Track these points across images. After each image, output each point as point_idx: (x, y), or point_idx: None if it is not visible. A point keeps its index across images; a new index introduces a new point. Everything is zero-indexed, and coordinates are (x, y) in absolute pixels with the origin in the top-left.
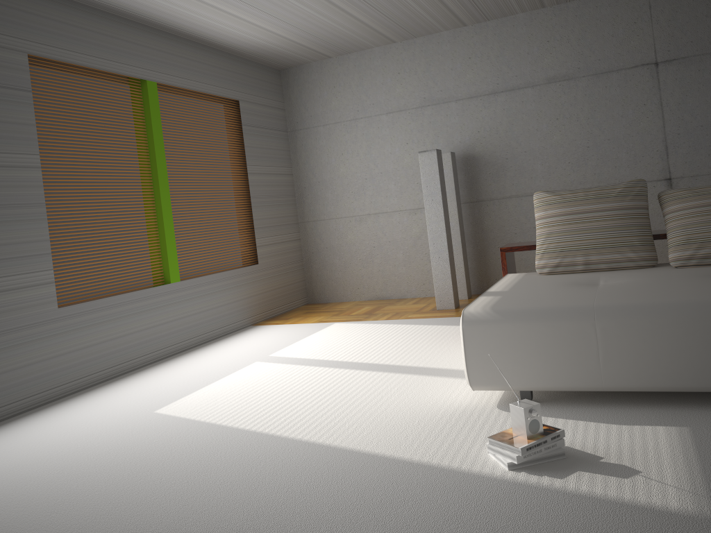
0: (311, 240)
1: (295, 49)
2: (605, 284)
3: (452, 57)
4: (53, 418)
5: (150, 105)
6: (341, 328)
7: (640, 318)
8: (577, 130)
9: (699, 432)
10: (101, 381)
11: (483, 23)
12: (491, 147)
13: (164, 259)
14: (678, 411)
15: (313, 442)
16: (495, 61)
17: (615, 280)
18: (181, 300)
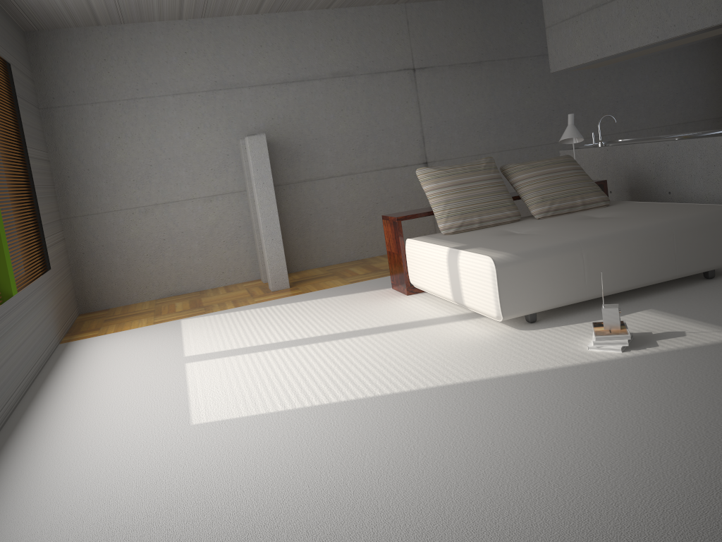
0: (80, 238)
1: (76, 10)
2: (526, 232)
3: (243, 43)
4: (45, 475)
5: None
6: (205, 321)
7: (607, 245)
8: (358, 121)
9: (661, 309)
10: None
11: (273, 14)
12: (285, 134)
13: (1, 266)
14: (626, 304)
15: (446, 385)
16: (285, 52)
17: (522, 229)
18: (22, 318)
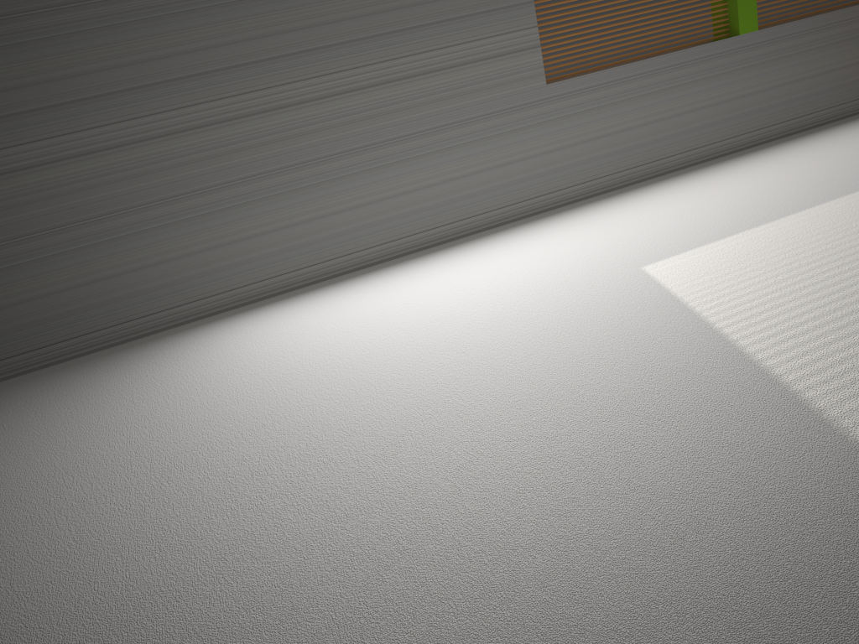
0: None
1: None
2: None
3: None
4: (523, 244)
5: None
6: None
7: None
8: None
9: None
10: (612, 188)
11: None
12: None
13: None
14: None
15: None
16: None
17: None
18: (757, 64)
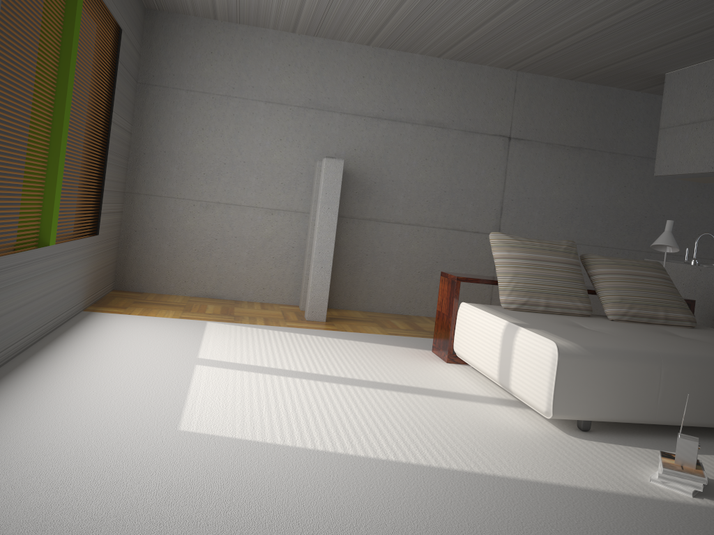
0: (137, 216)
1: None
2: (596, 329)
3: (347, 70)
4: (6, 436)
5: (77, 3)
6: (230, 330)
7: (692, 367)
8: (440, 174)
9: None
10: None
11: (383, 50)
12: (363, 168)
13: (47, 212)
14: (700, 442)
15: (473, 472)
16: (386, 88)
17: (592, 325)
18: (51, 270)
